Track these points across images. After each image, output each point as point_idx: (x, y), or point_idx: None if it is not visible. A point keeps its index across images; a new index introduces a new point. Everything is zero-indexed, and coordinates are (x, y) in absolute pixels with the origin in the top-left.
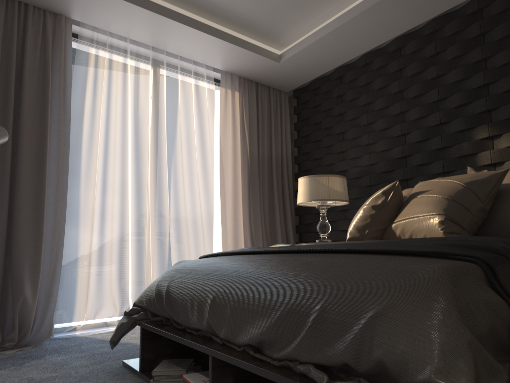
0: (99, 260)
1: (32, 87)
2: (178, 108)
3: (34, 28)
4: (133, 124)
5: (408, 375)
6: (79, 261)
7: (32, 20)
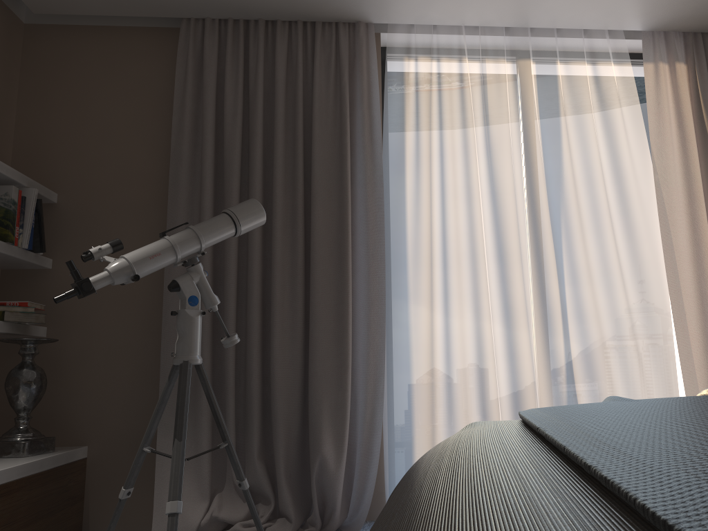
0: (447, 396)
1: (325, 137)
2: (560, 121)
3: (325, 53)
4: (485, 164)
5: None
6: (414, 399)
7: (322, 43)
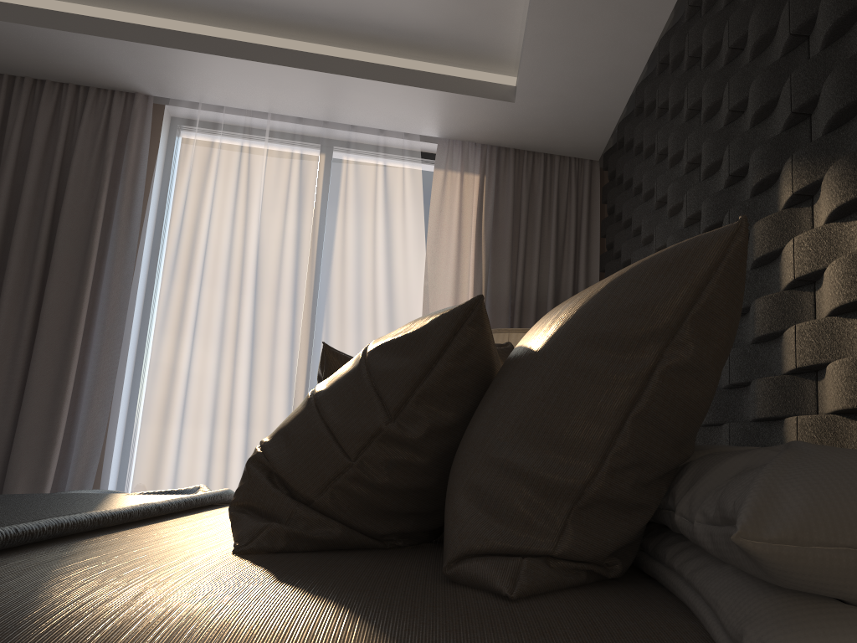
0: (174, 480)
1: (78, 208)
2: (337, 218)
3: (95, 120)
4: (256, 252)
5: None
6: (133, 480)
7: (94, 109)
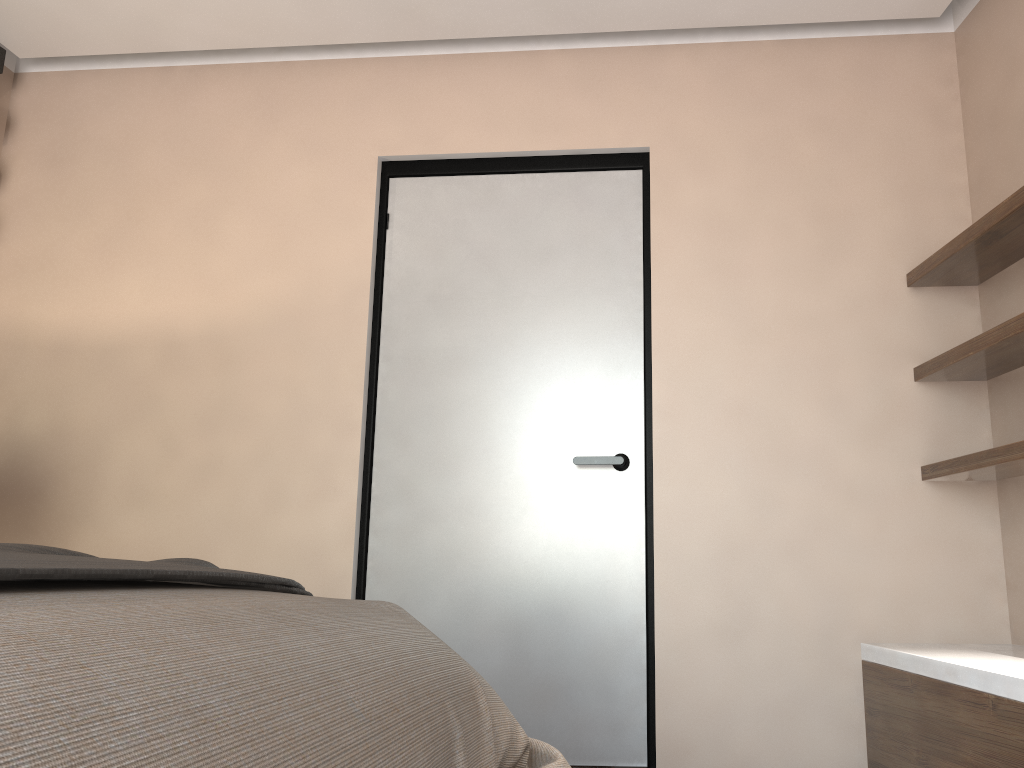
0: None
1: None
2: None
3: None
4: None
5: (511, 755)
6: None
7: None
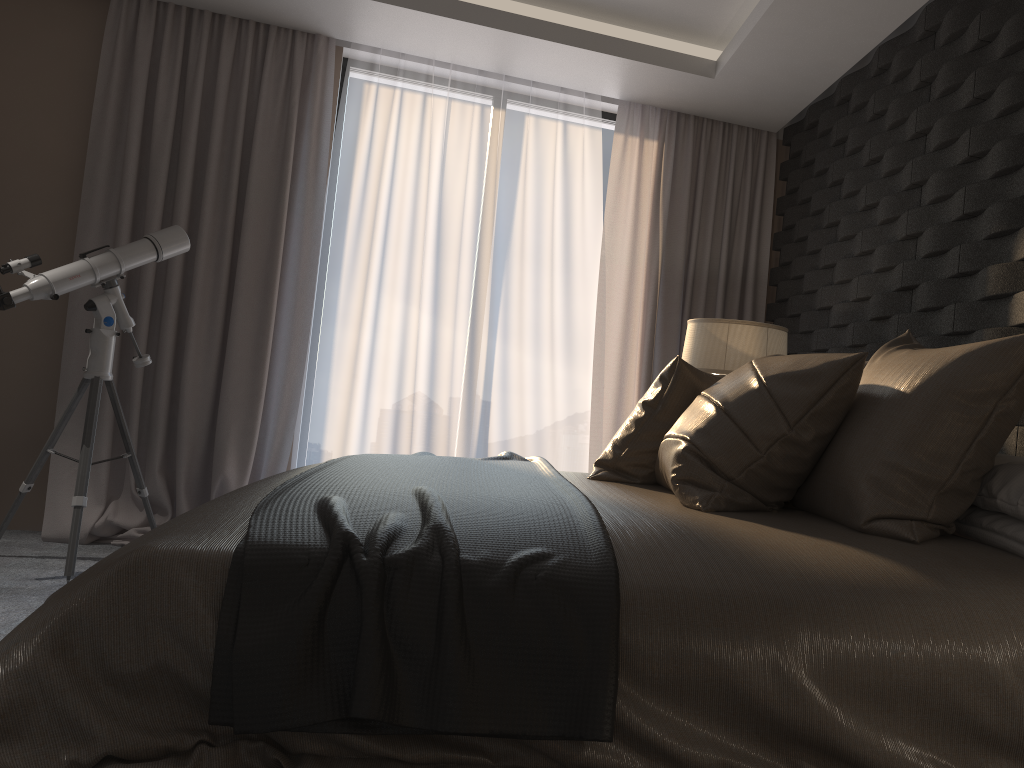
0: (361, 435)
1: (266, 158)
2: (518, 180)
3: (277, 62)
4: (436, 211)
5: None
6: (326, 434)
7: (275, 50)
